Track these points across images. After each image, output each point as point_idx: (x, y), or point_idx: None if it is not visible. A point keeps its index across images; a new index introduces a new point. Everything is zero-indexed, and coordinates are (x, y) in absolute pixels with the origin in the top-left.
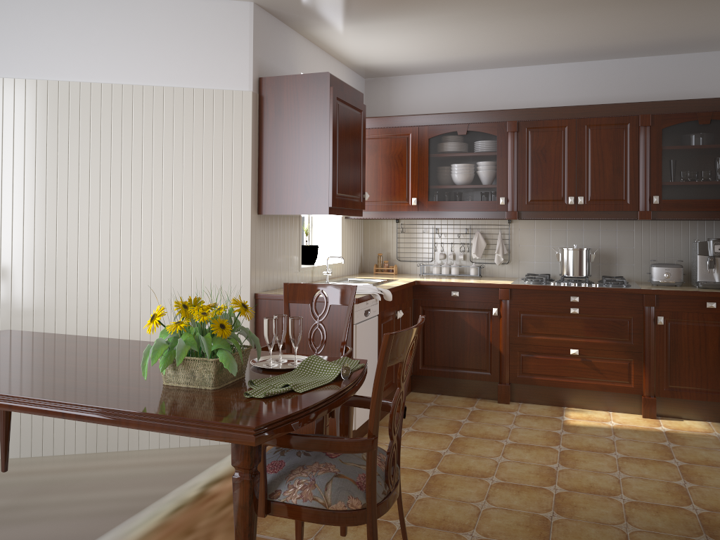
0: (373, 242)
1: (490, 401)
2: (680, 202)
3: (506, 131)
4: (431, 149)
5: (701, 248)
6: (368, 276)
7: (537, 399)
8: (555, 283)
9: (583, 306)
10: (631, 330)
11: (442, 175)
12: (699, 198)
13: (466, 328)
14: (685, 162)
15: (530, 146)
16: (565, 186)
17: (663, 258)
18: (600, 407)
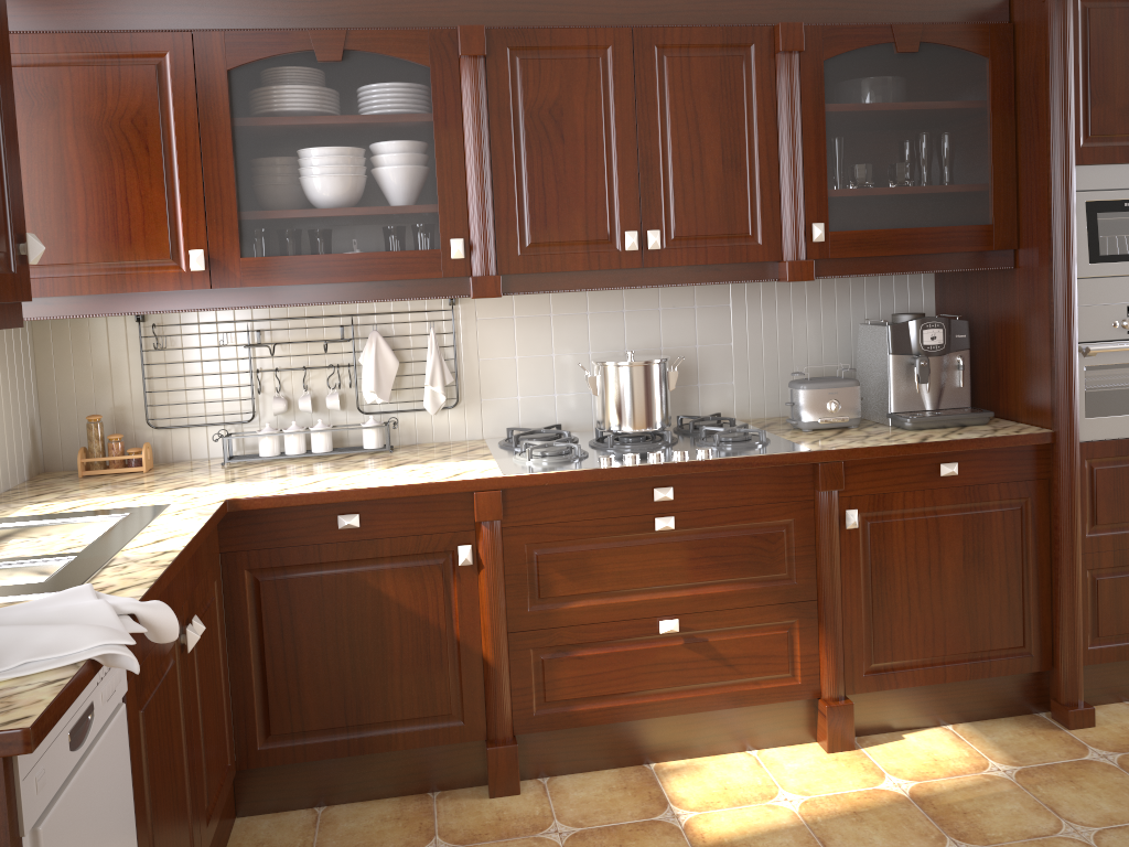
0: (67, 384)
1: (469, 797)
2: (867, 237)
3: (456, 54)
4: (238, 102)
5: (897, 339)
6: (65, 497)
7: (584, 760)
8: (612, 457)
9: (685, 510)
10: (790, 550)
11: (279, 180)
12: (901, 226)
13: (388, 612)
14: (873, 141)
15: (521, 98)
16: (615, 205)
17: (790, 362)
18: (731, 745)
